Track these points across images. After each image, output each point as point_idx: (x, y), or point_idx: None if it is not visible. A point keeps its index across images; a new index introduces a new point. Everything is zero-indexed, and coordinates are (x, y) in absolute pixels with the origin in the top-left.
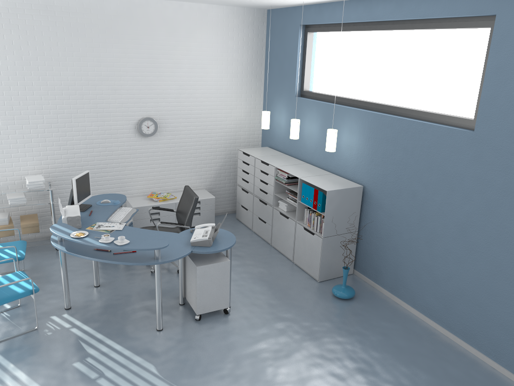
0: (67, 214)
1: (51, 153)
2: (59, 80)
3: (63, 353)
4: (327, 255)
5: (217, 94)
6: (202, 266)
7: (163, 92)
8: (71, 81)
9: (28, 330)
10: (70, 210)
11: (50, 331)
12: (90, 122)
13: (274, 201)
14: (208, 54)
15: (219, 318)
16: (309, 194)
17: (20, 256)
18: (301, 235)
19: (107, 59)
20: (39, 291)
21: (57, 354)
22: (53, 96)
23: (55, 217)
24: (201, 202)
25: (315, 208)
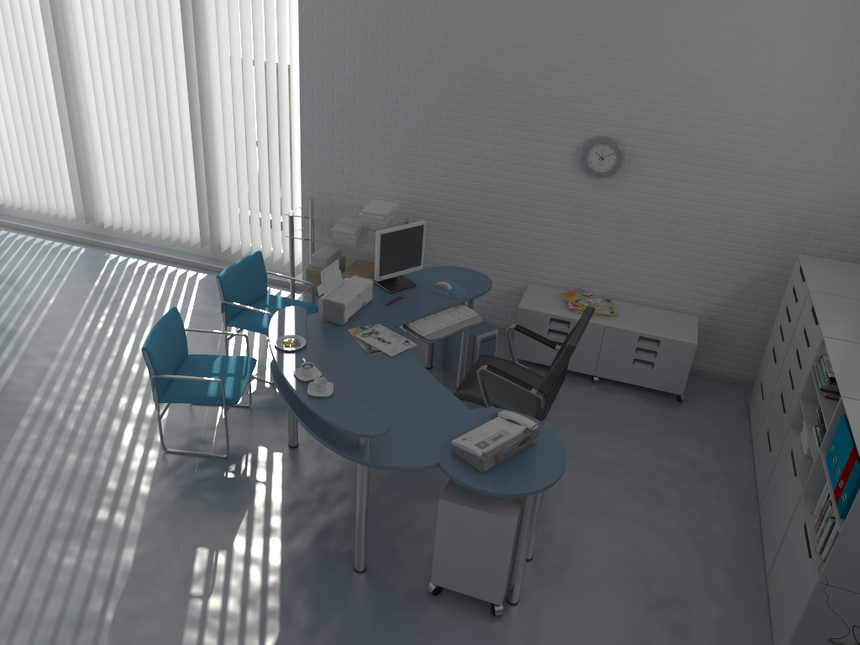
0: (330, 294)
1: (422, 169)
2: (455, 39)
3: (208, 521)
4: (822, 628)
5: (789, 112)
6: (450, 503)
7: (654, 89)
8: (475, 43)
9: (214, 454)
10: (344, 288)
11: (234, 473)
12: (495, 127)
13: (794, 416)
14: (793, 9)
15: (470, 616)
16: (841, 453)
17: None
18: (795, 536)
19: (550, 4)
20: None
21: (201, 517)
22: (441, 67)
23: None
24: (660, 344)
25: (836, 499)
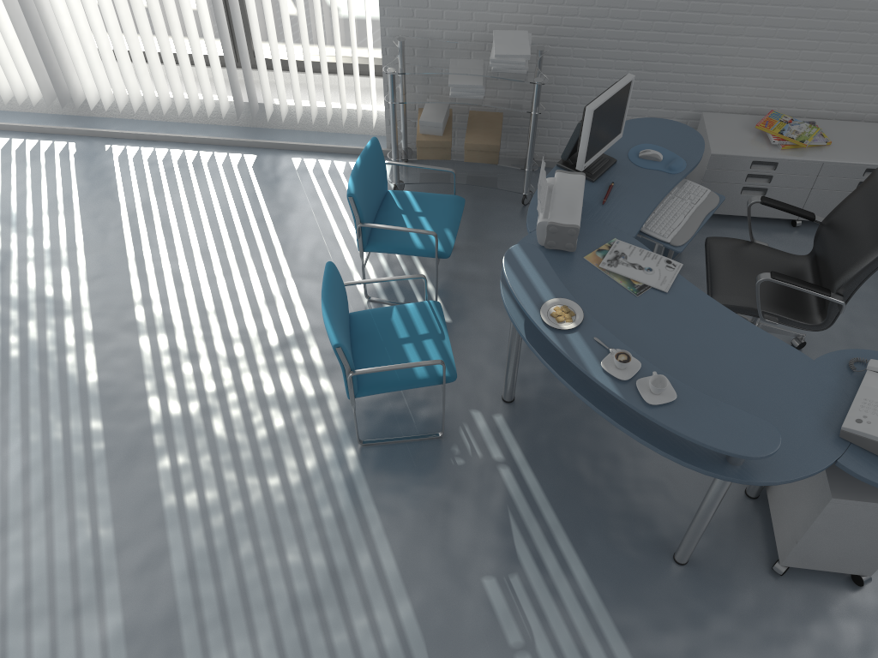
0: (551, 213)
1: None
2: None
3: (471, 536)
4: None
5: None
6: (846, 500)
7: None
8: None
9: (424, 435)
10: (560, 196)
11: (462, 457)
12: None
13: None
14: None
15: (833, 592)
16: None
17: (443, 249)
18: None
19: None
20: (466, 323)
21: (460, 533)
22: None
23: (534, 141)
24: None
25: None
